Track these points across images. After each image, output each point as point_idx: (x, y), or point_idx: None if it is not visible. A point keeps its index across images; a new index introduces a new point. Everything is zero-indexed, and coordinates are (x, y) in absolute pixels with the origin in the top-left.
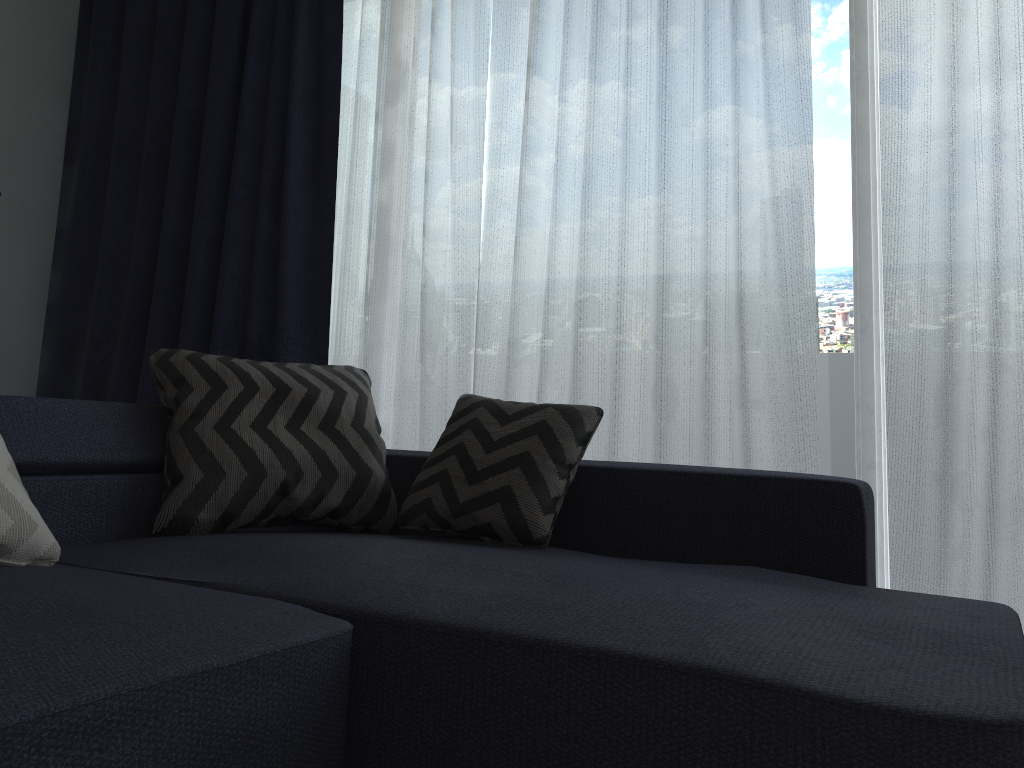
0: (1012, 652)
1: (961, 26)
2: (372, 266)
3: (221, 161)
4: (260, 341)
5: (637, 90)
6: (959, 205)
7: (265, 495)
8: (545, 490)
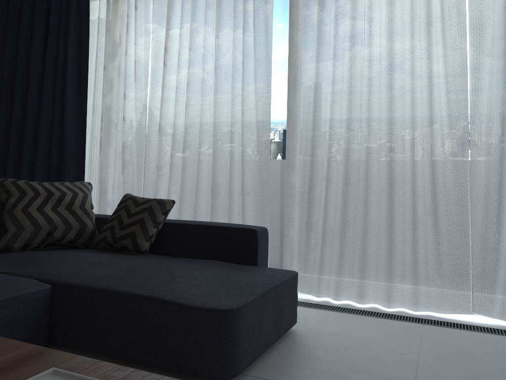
0: (263, 288)
1: (321, 48)
2: (102, 133)
3: (38, 84)
4: (56, 164)
5: (208, 63)
6: (317, 119)
7: (41, 236)
8: (147, 233)
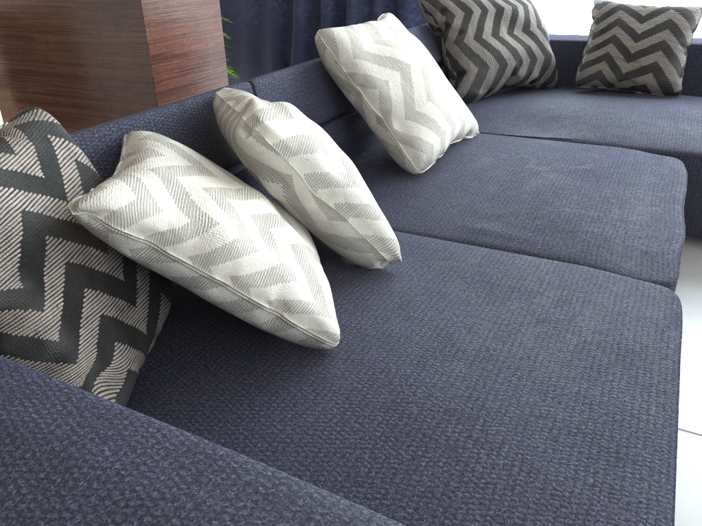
0: None
1: None
2: None
3: None
4: None
5: None
6: None
7: (506, 76)
8: (678, 64)
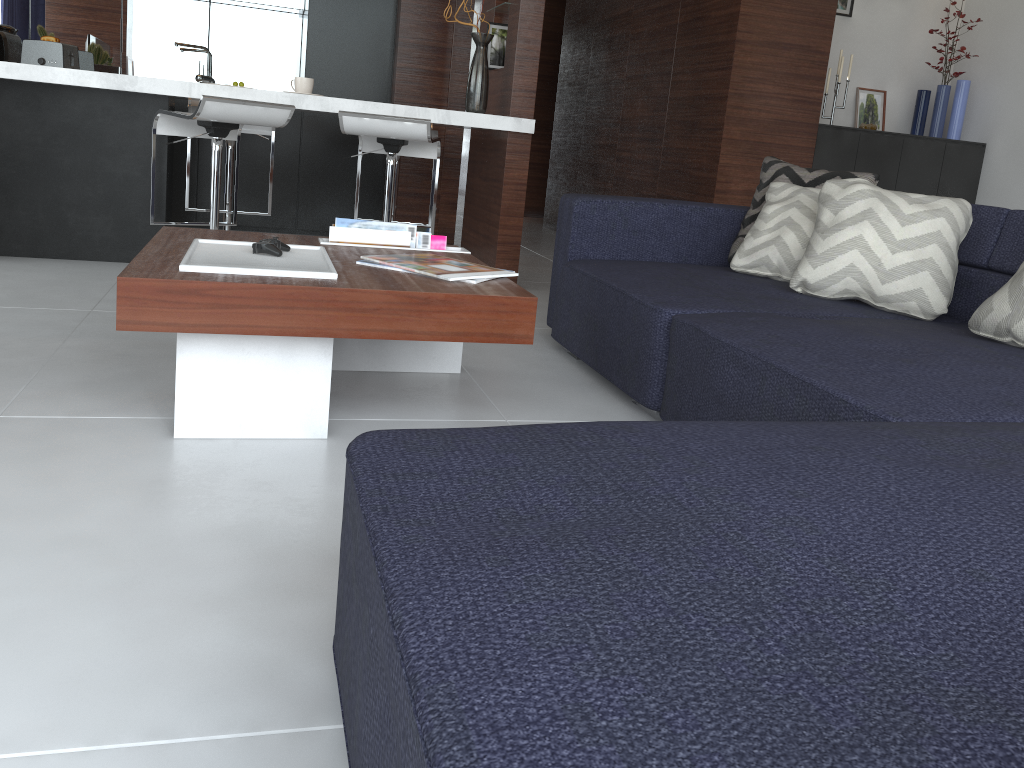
0: (398, 546)
1: None
2: None
3: None
4: None
5: None
6: None
7: None
8: None
